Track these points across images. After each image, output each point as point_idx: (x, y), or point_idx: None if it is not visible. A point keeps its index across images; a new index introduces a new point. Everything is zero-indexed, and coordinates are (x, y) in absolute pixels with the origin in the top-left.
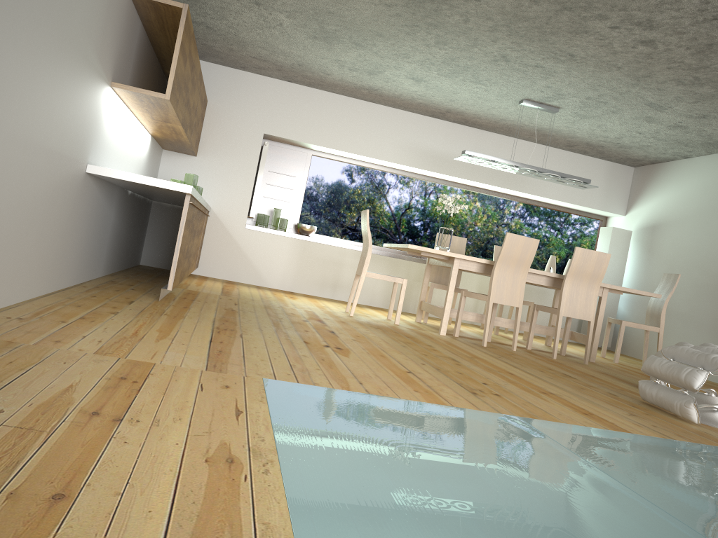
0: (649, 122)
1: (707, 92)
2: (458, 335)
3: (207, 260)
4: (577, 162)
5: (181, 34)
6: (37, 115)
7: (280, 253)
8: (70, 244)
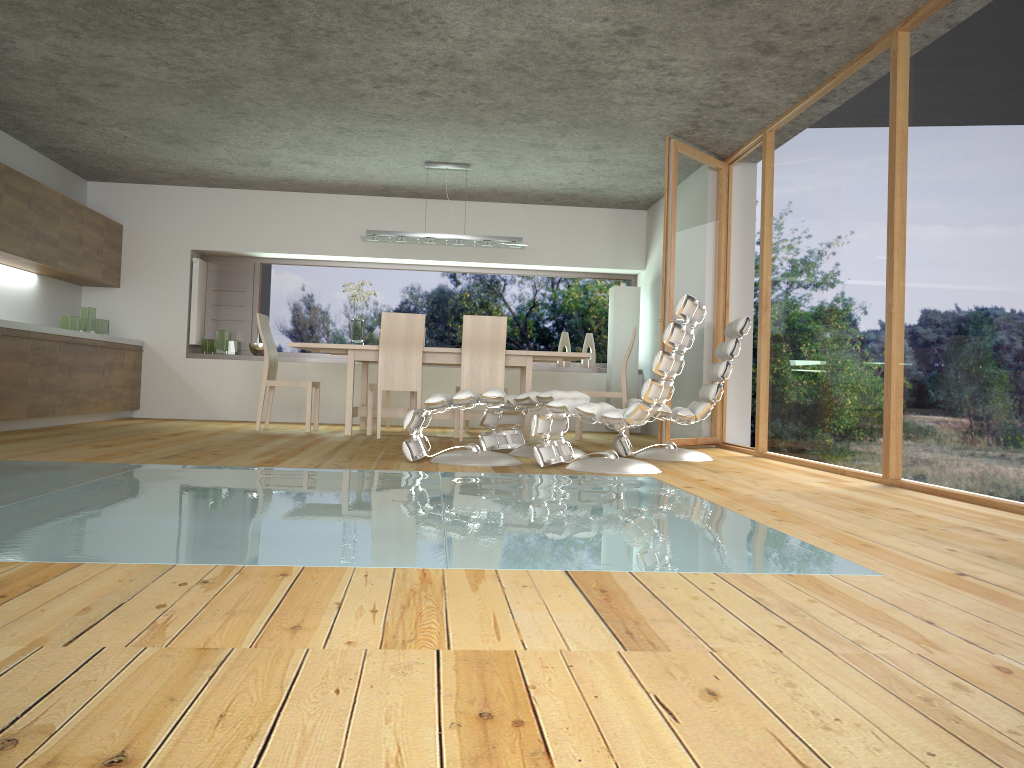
0: (567, 162)
1: (554, 125)
2: (370, 434)
3: (149, 399)
4: (572, 216)
5: None
6: None
7: (230, 379)
8: None
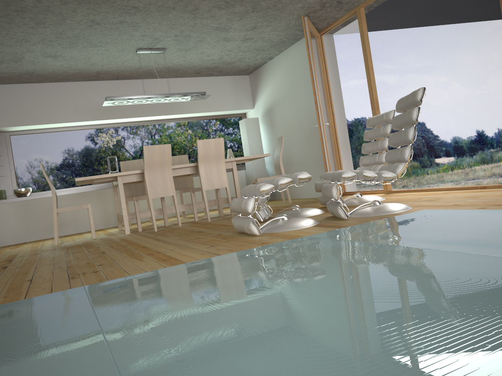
0: (228, 41)
1: (241, 10)
2: (141, 230)
3: None
4: (209, 82)
5: None
6: None
7: (6, 216)
8: None
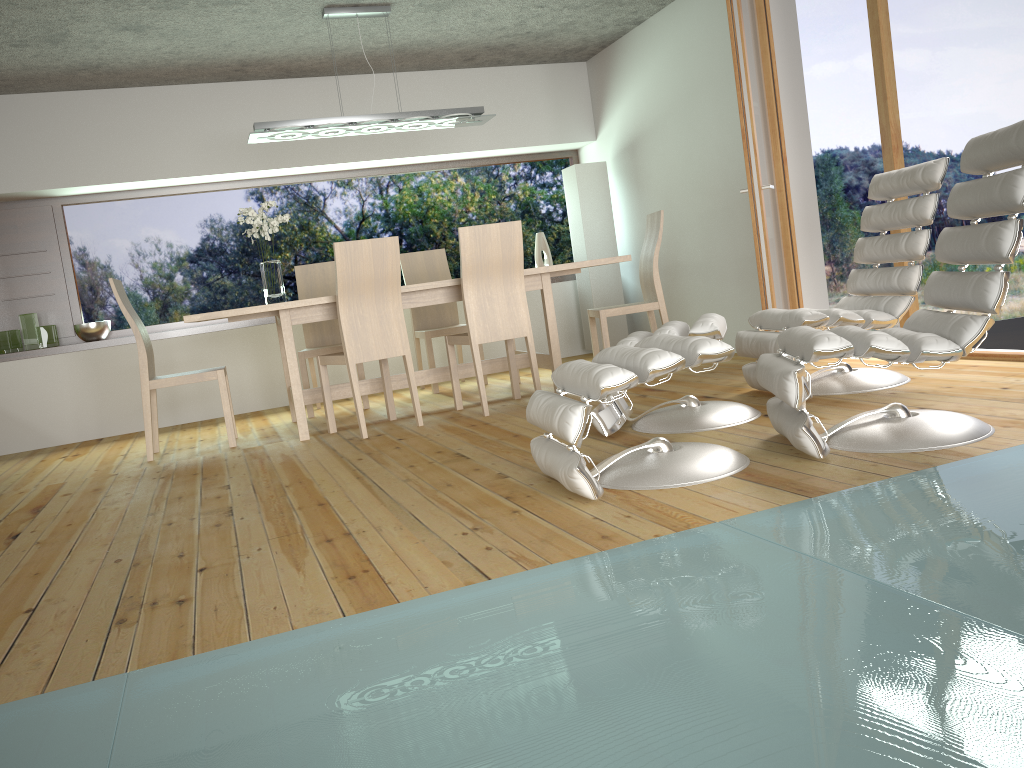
0: None
1: None
2: (336, 430)
3: None
4: (495, 80)
5: None
6: None
7: (58, 383)
8: None
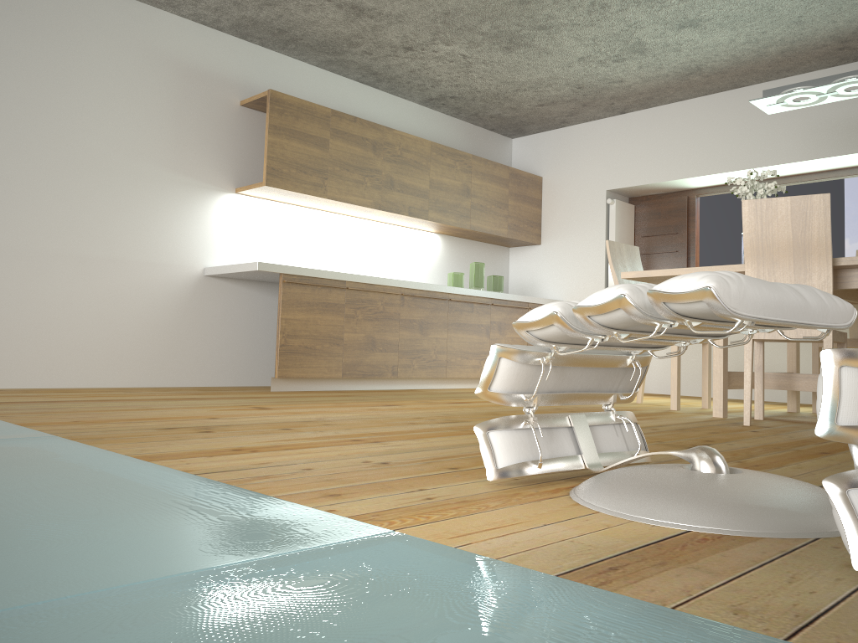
0: None
1: None
2: (761, 417)
3: None
4: None
5: (267, 119)
6: (34, 229)
7: None
8: (198, 344)
